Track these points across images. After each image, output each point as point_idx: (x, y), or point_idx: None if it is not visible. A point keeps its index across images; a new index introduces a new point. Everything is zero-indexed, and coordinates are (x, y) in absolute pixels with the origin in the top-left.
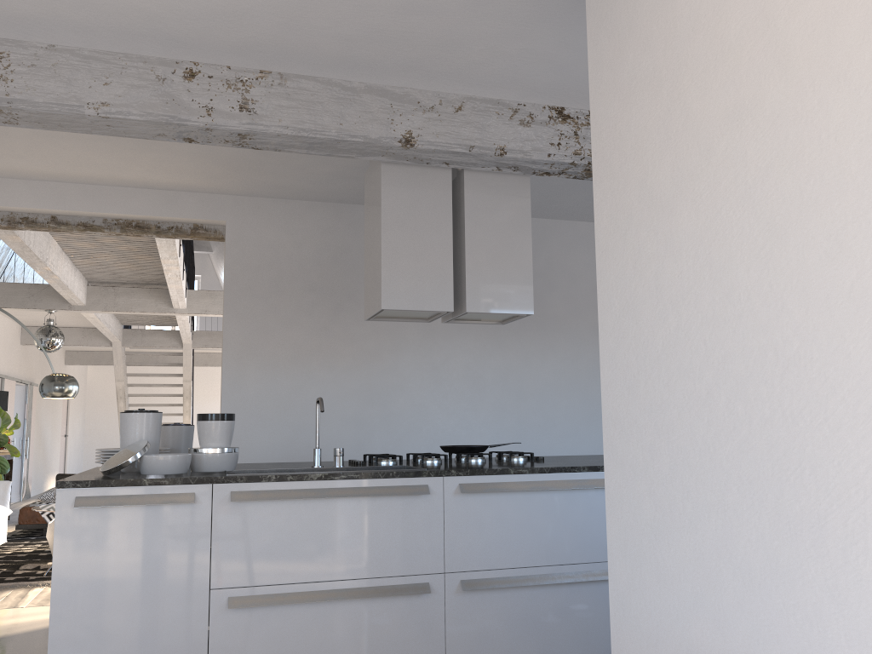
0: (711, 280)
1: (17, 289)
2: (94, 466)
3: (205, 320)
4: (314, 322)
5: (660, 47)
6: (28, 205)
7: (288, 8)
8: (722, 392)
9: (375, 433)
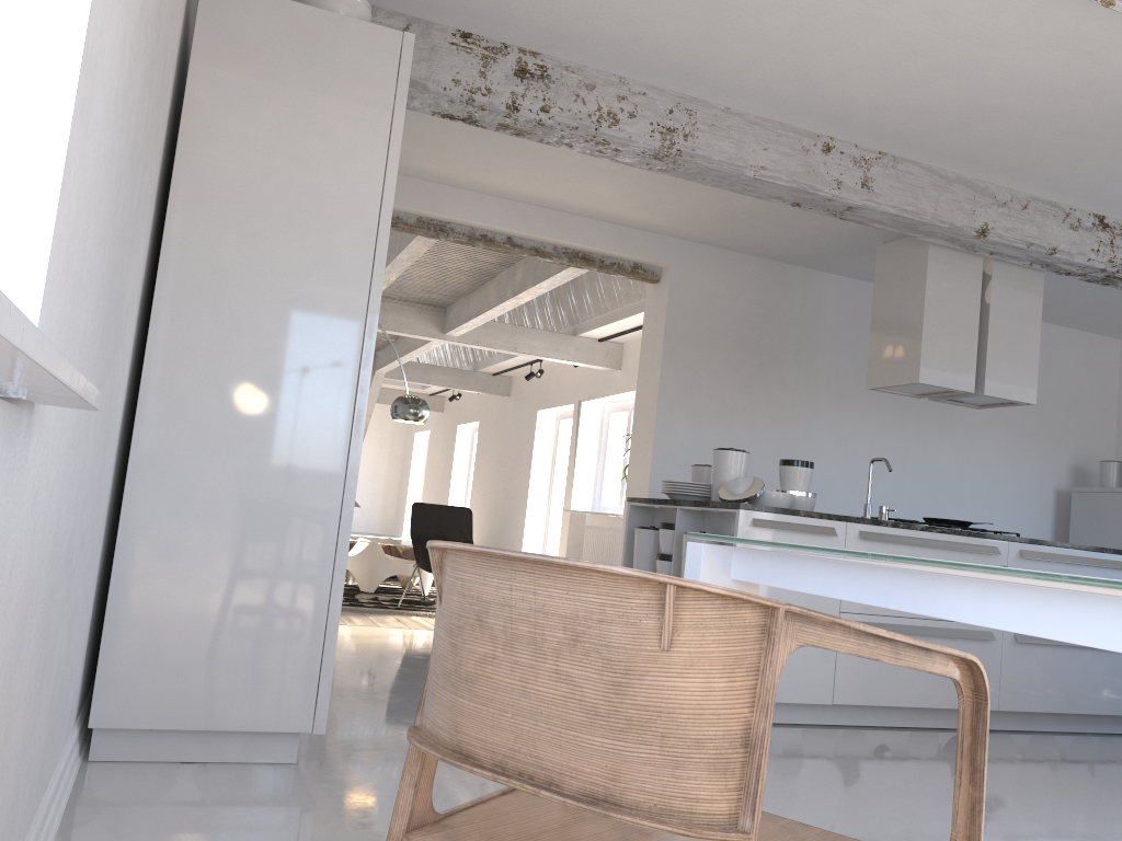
0: None
1: None
2: None
3: None
4: (740, 379)
5: None
6: (496, 224)
7: (973, 116)
8: None
9: None
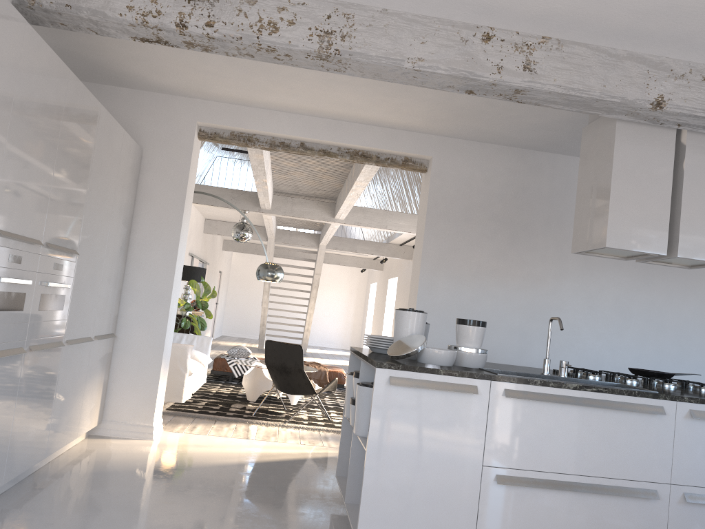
0: None
1: (223, 192)
2: (231, 328)
3: None
4: (494, 246)
5: None
6: (287, 133)
7: None
8: None
9: (534, 344)
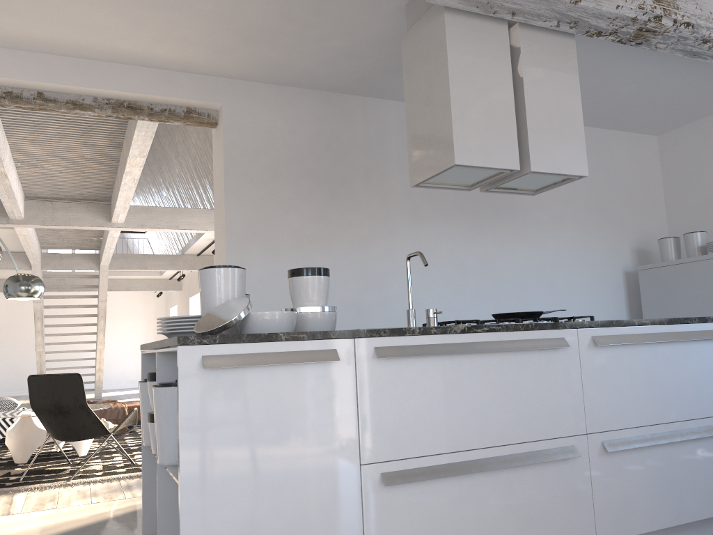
0: None
1: None
2: (2, 387)
3: None
4: (312, 208)
5: None
6: (14, 77)
7: None
8: None
9: (373, 318)
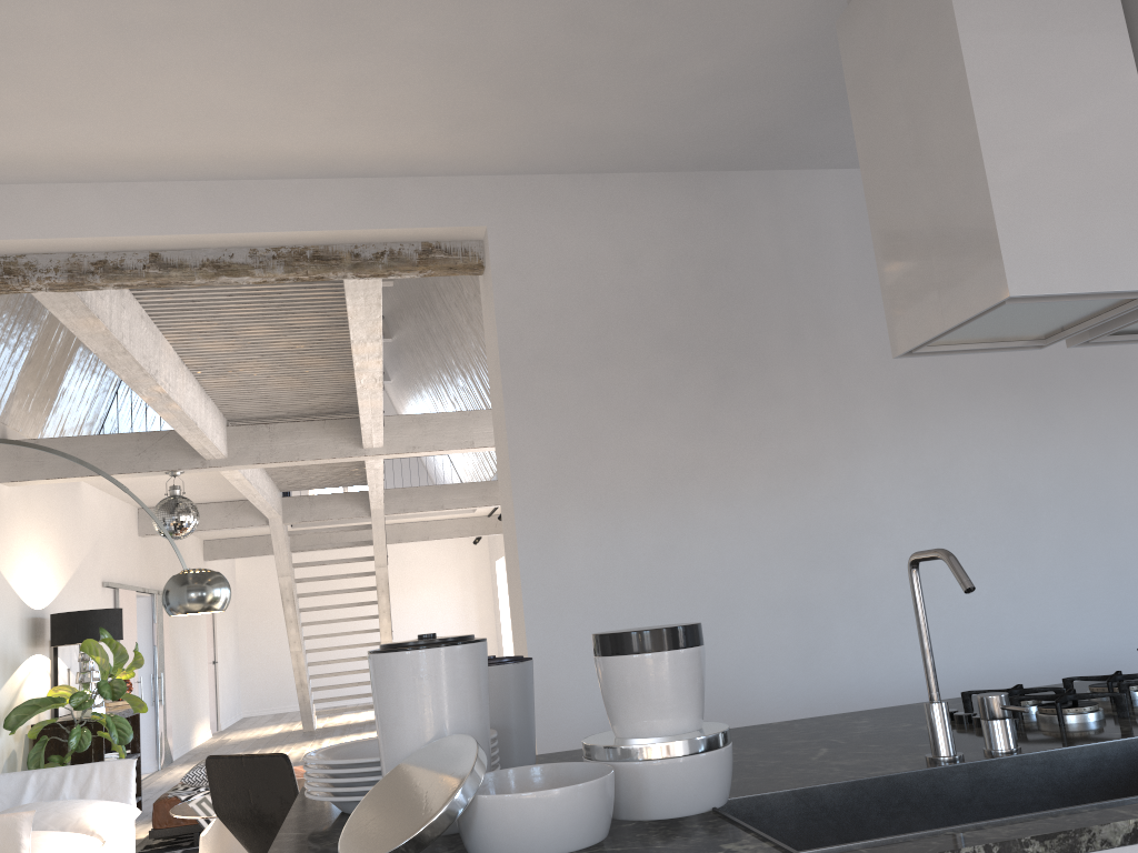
0: None
1: (120, 443)
2: (257, 700)
3: (388, 479)
4: (683, 410)
5: None
6: (103, 232)
7: None
8: None
9: (835, 627)
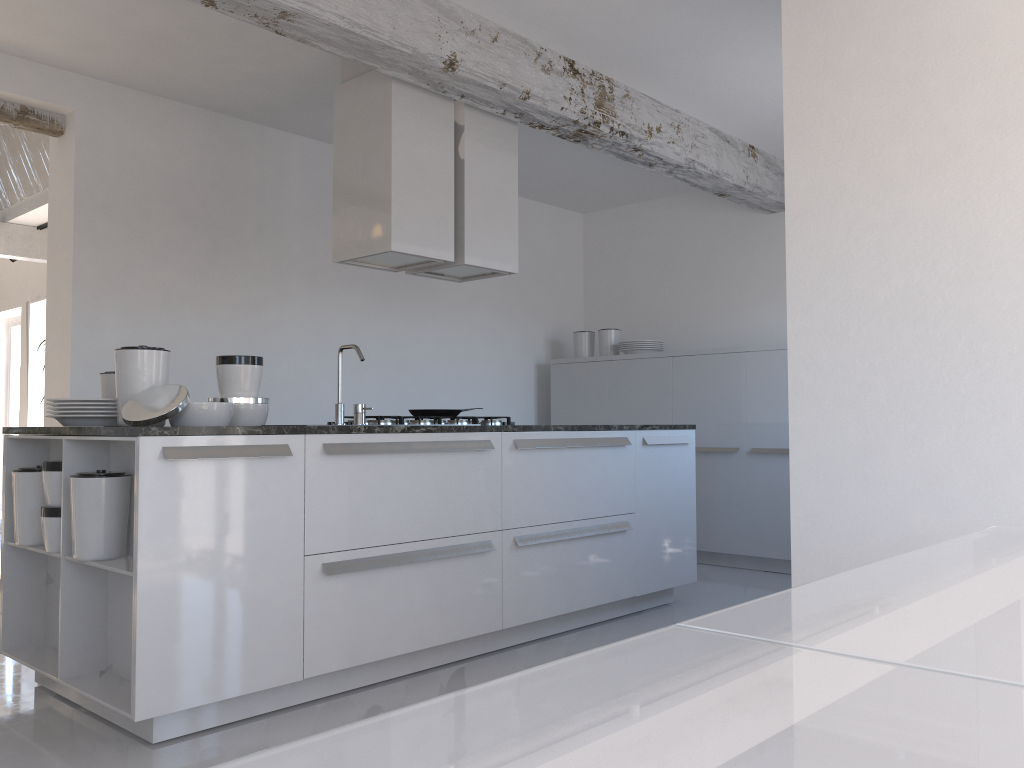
0: (955, 249)
1: None
2: None
3: None
4: (188, 260)
5: (898, 49)
6: None
7: None
8: (963, 336)
9: None
